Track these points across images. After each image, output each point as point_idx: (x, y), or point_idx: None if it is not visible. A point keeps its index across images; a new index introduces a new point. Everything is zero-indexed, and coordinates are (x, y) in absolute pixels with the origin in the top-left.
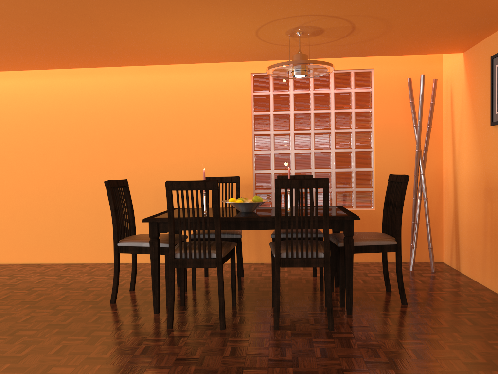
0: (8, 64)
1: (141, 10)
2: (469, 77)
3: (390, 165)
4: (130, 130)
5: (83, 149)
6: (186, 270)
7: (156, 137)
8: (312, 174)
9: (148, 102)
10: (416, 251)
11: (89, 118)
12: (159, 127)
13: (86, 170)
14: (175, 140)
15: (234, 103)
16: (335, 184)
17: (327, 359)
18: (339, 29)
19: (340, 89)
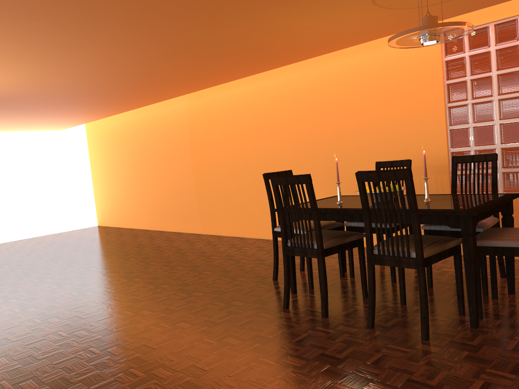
0: (220, 78)
1: (249, 23)
2: None
3: None
4: (326, 117)
5: (292, 139)
6: (342, 256)
7: (349, 121)
8: None
9: (339, 87)
10: None
11: (294, 110)
12: (350, 112)
13: (295, 158)
14: (365, 123)
15: (423, 74)
16: None
17: (374, 366)
18: None
19: None
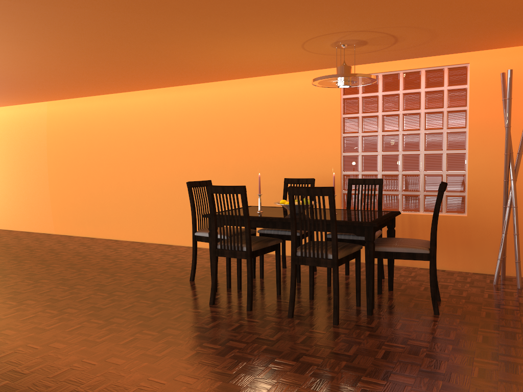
0: (138, 86)
1: (194, 46)
2: None
3: (486, 168)
4: (236, 134)
5: (201, 151)
6: (254, 260)
7: (257, 140)
8: (400, 176)
9: (250, 108)
10: (501, 264)
11: (206, 124)
12: (259, 131)
13: (203, 169)
14: (272, 143)
15: (324, 107)
16: (424, 187)
17: (302, 345)
18: (380, 38)
19: (431, 87)
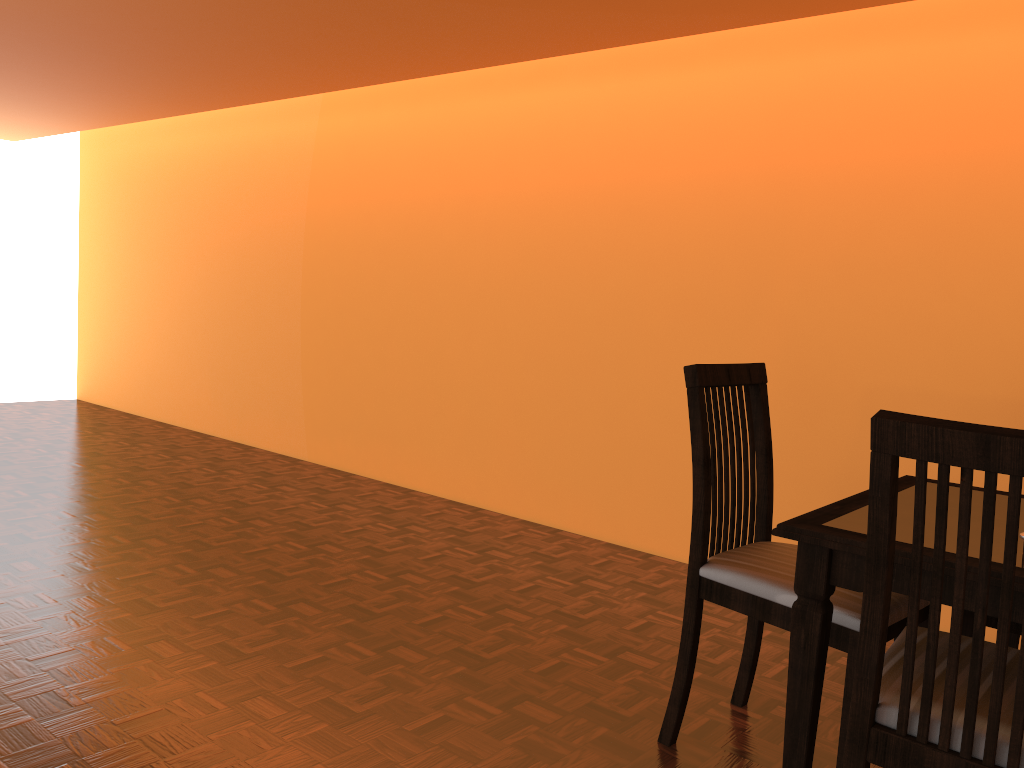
0: (516, 38)
1: None
2: None
3: None
4: (811, 213)
5: (682, 261)
6: None
7: (889, 235)
8: None
9: (875, 128)
10: None
11: (705, 178)
12: (901, 207)
13: (683, 317)
14: (949, 248)
15: None
16: None
17: None
18: None
19: None
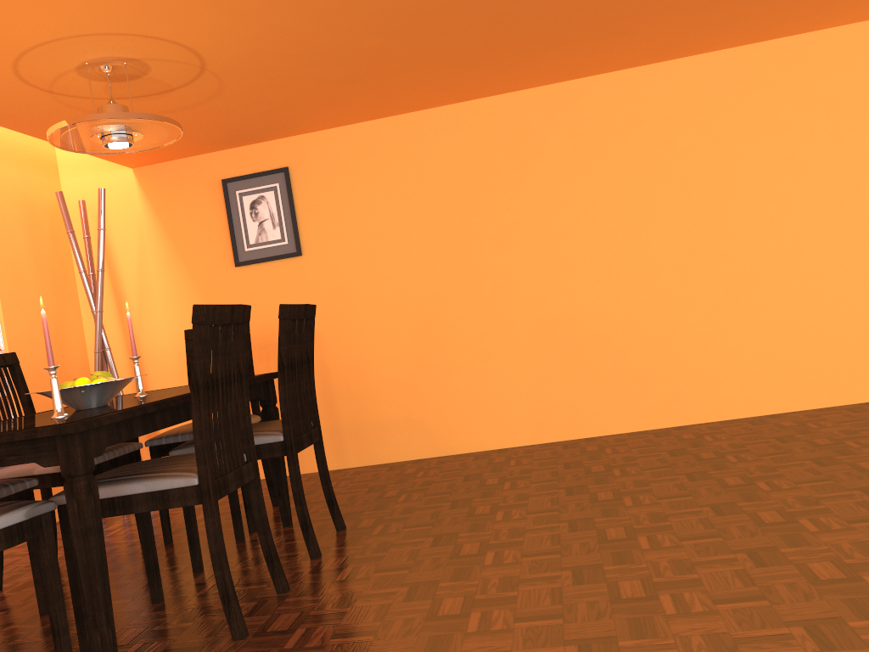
0: None
1: None
2: (158, 204)
3: (27, 344)
4: None
5: None
6: None
7: None
8: None
9: None
10: None
11: None
12: None
13: None
14: None
15: None
16: None
17: (438, 523)
18: (153, 85)
19: None
